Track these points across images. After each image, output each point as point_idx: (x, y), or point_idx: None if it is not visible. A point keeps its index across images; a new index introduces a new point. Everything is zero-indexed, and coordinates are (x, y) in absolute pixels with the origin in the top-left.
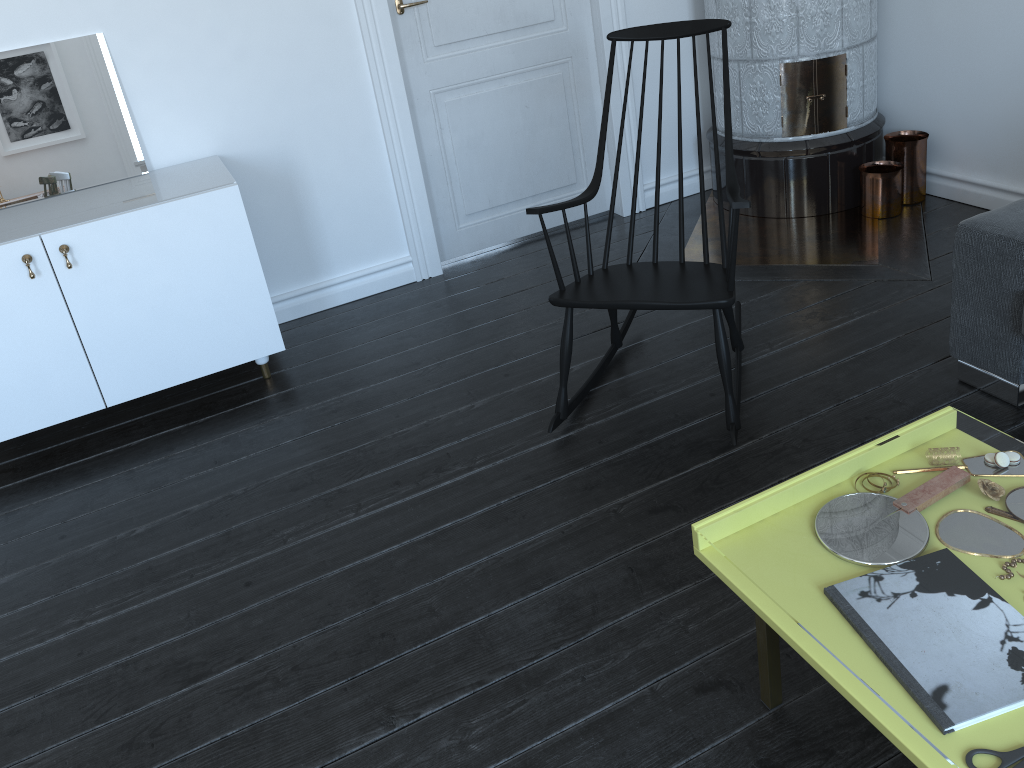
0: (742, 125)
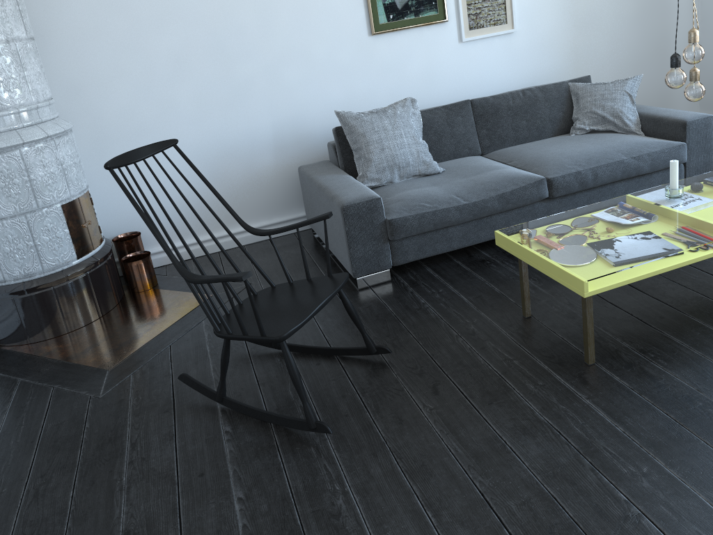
0: (41, 263)
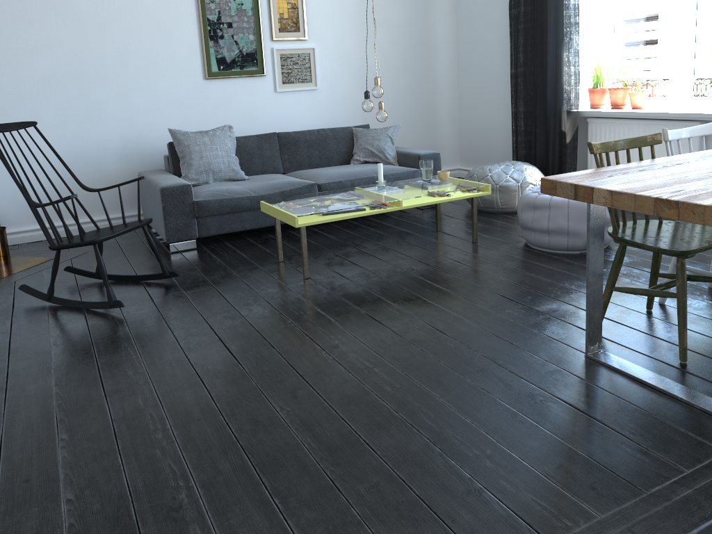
0: None
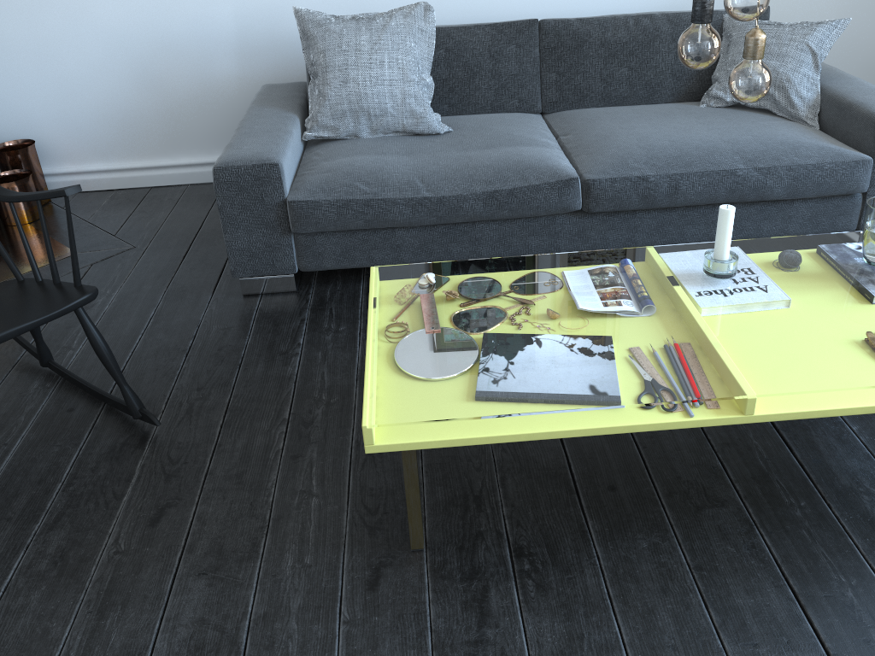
0: None
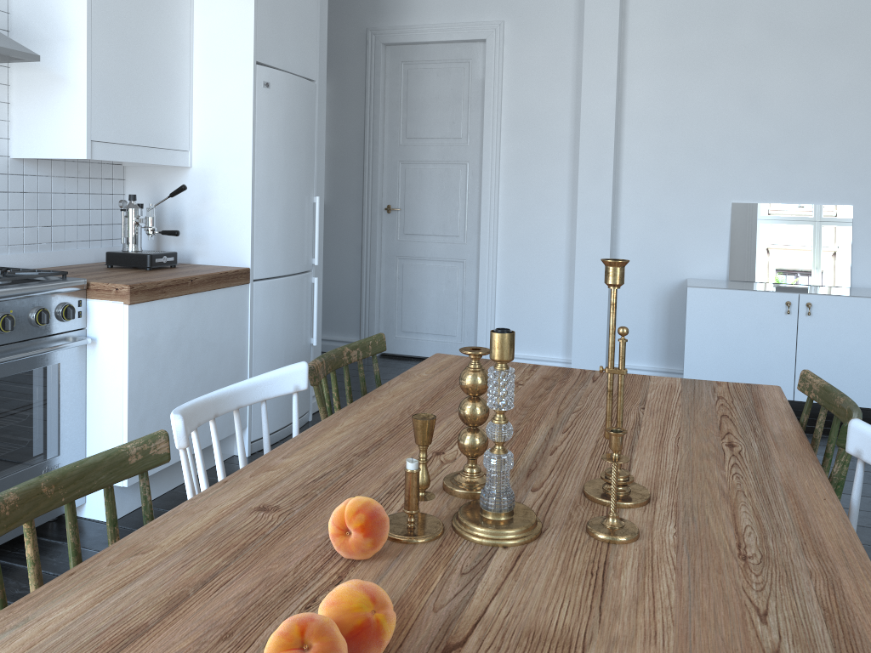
0: None
